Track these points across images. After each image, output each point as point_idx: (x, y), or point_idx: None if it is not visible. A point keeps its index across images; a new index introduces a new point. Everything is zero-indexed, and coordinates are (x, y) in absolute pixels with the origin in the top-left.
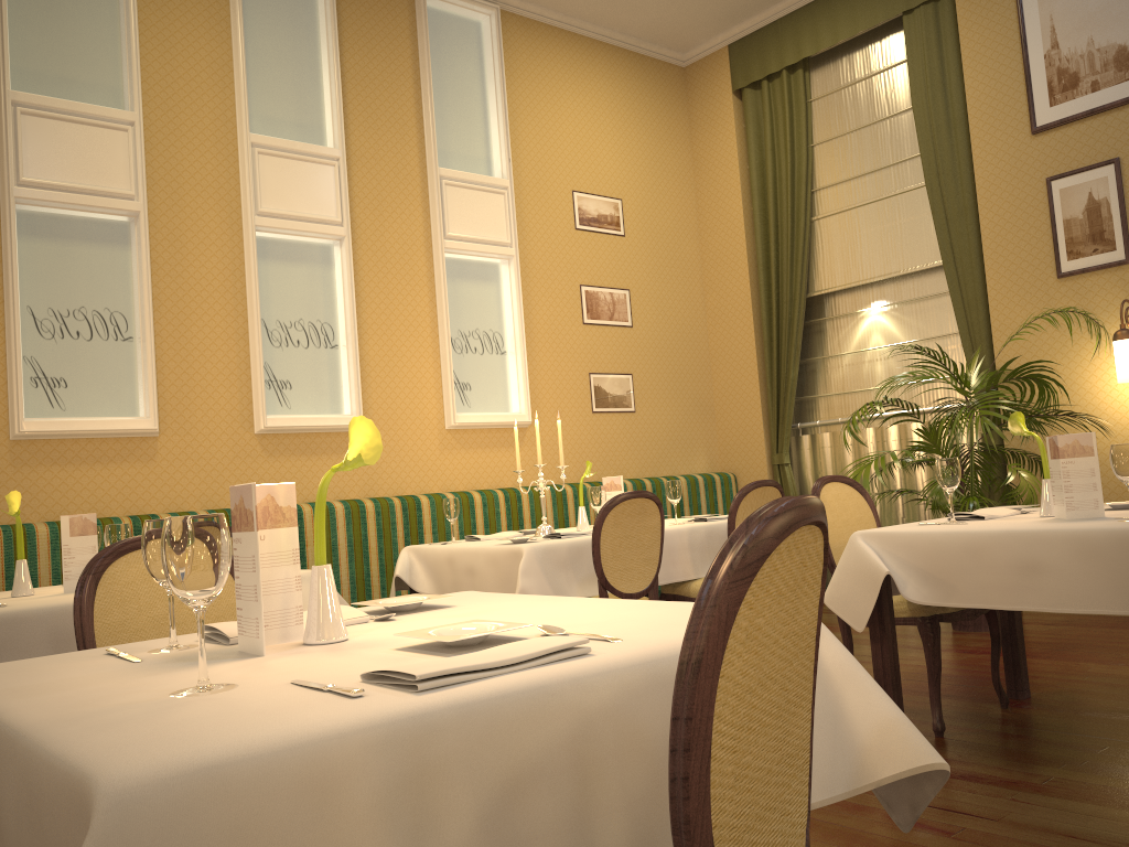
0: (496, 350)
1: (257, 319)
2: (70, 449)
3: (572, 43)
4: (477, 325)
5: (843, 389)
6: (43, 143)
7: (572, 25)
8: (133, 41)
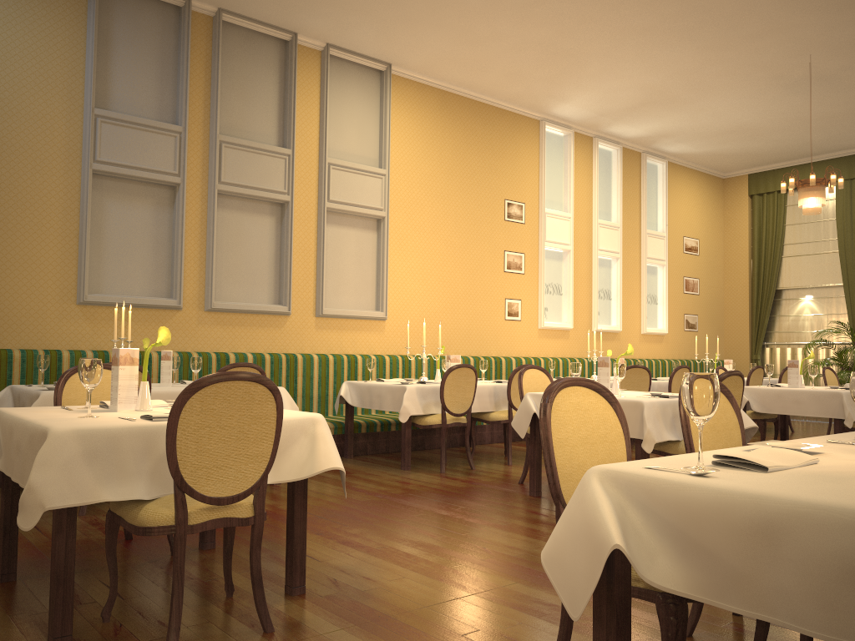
0: (655, 302)
1: (596, 289)
2: (550, 333)
3: (687, 172)
4: (650, 292)
5: (788, 330)
6: (550, 226)
7: (688, 165)
8: (572, 187)
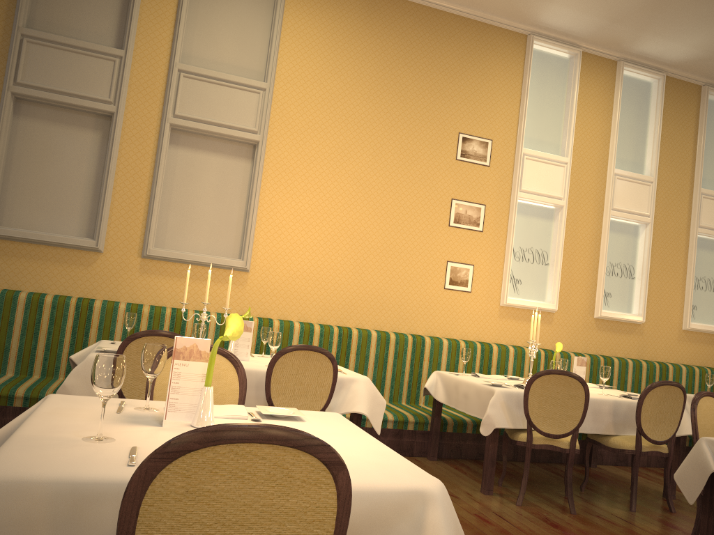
0: (713, 289)
1: (604, 261)
2: (520, 313)
3: None
4: (705, 275)
5: None
6: (531, 172)
7: None
8: (572, 124)
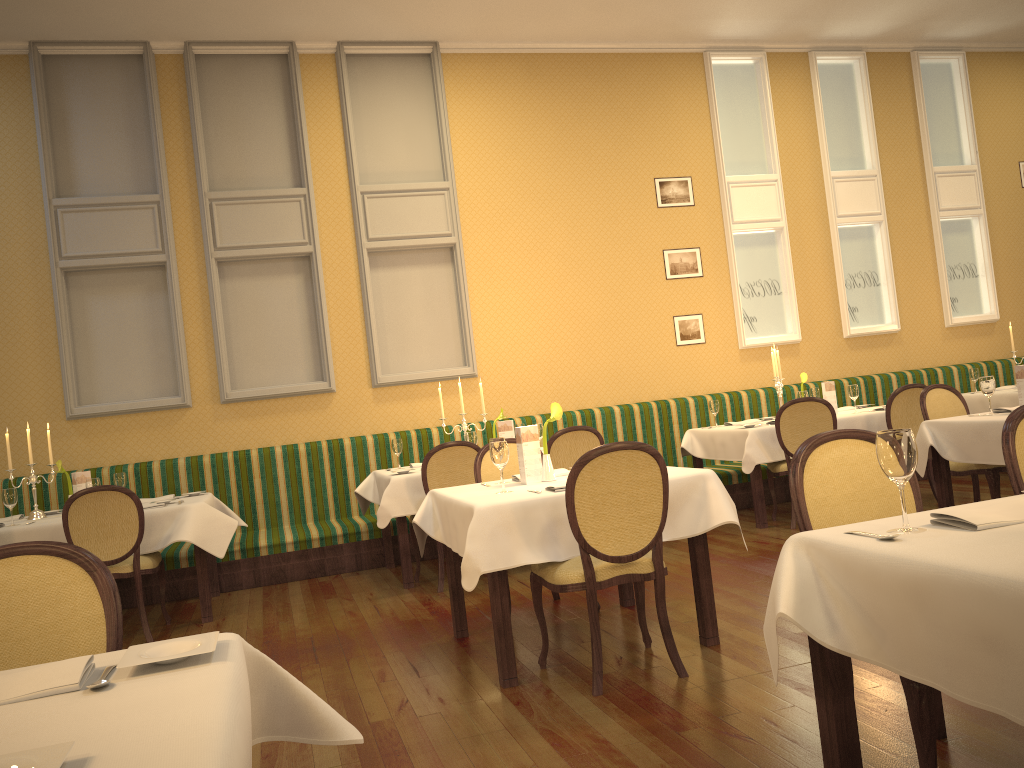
0: (972, 275)
1: (841, 275)
2: (762, 352)
3: (1013, 59)
4: (959, 261)
5: None
6: (740, 200)
7: (1013, 47)
8: (773, 136)
